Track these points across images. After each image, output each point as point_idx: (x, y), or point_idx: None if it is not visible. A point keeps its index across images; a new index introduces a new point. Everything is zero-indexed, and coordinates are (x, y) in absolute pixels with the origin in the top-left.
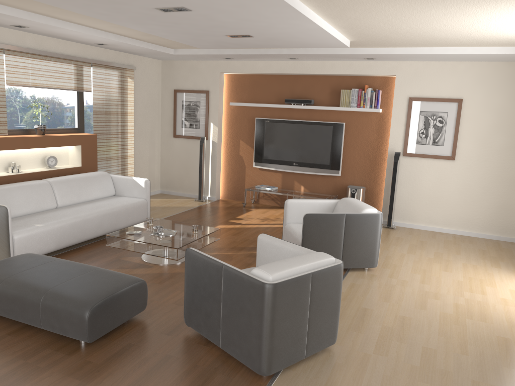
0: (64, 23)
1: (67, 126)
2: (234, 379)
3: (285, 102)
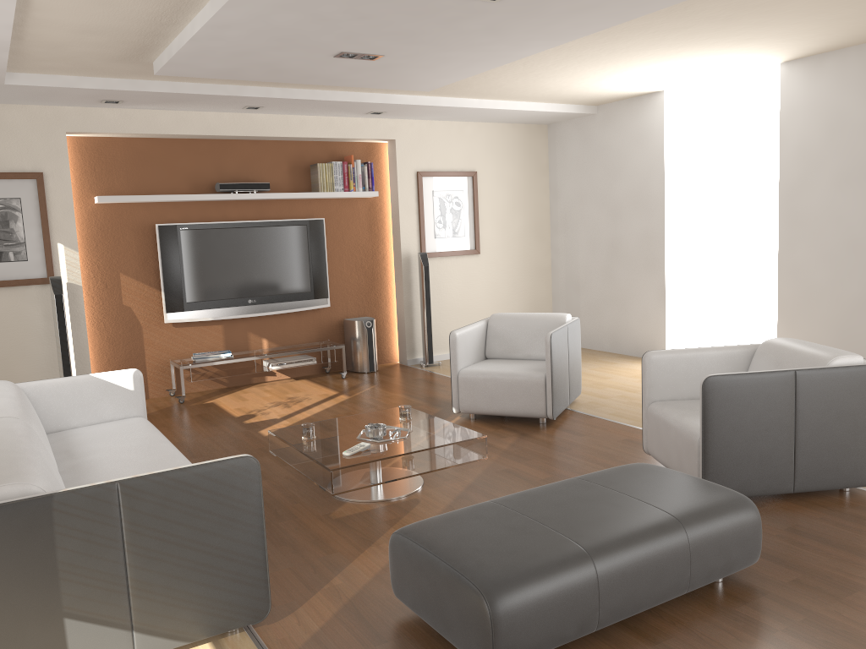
0: None
1: None
2: (862, 505)
3: (221, 189)
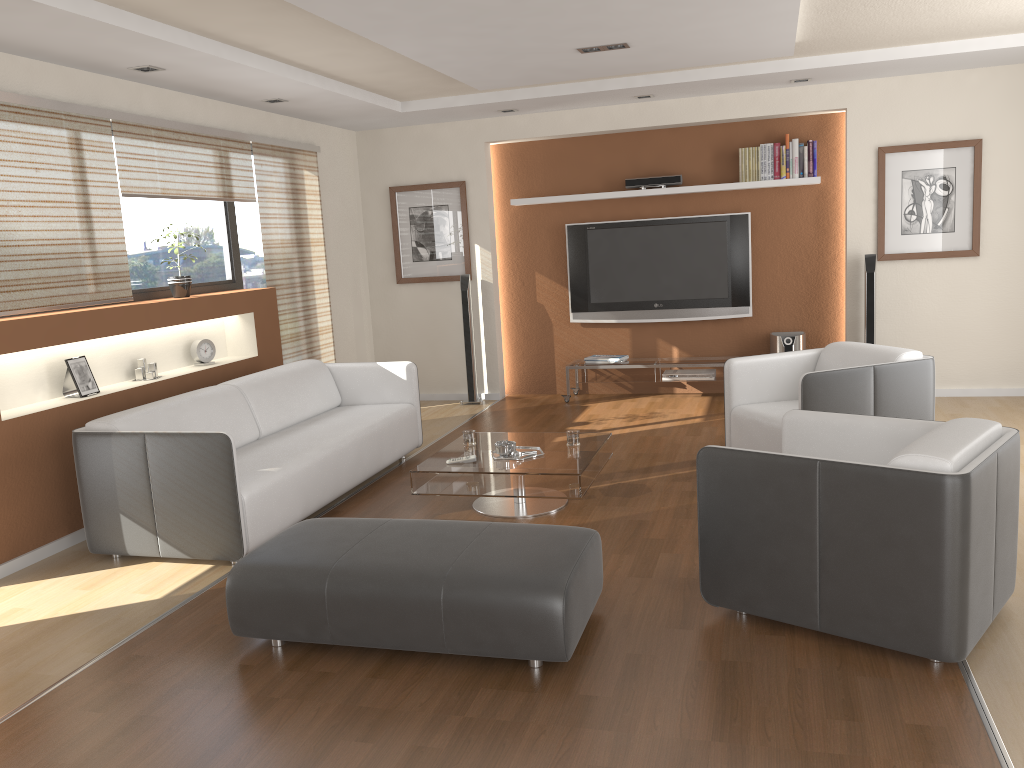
0: (242, 55)
1: (213, 278)
2: (894, 680)
3: (626, 186)
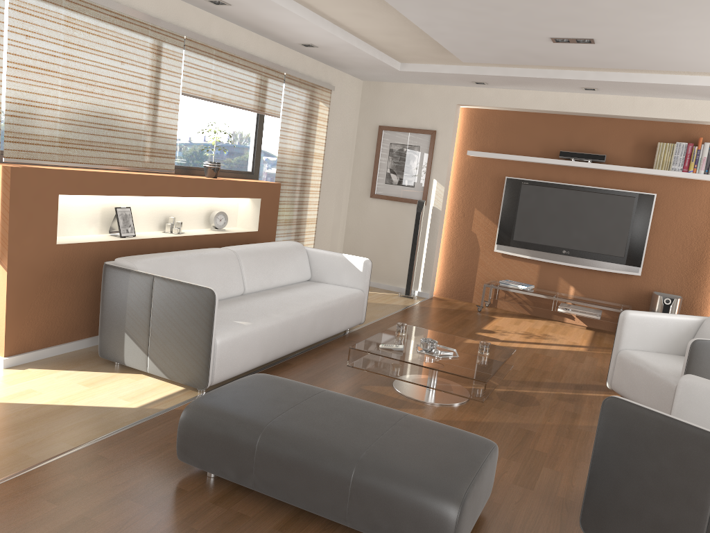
0: (289, 2)
1: (238, 168)
2: None
3: (560, 155)
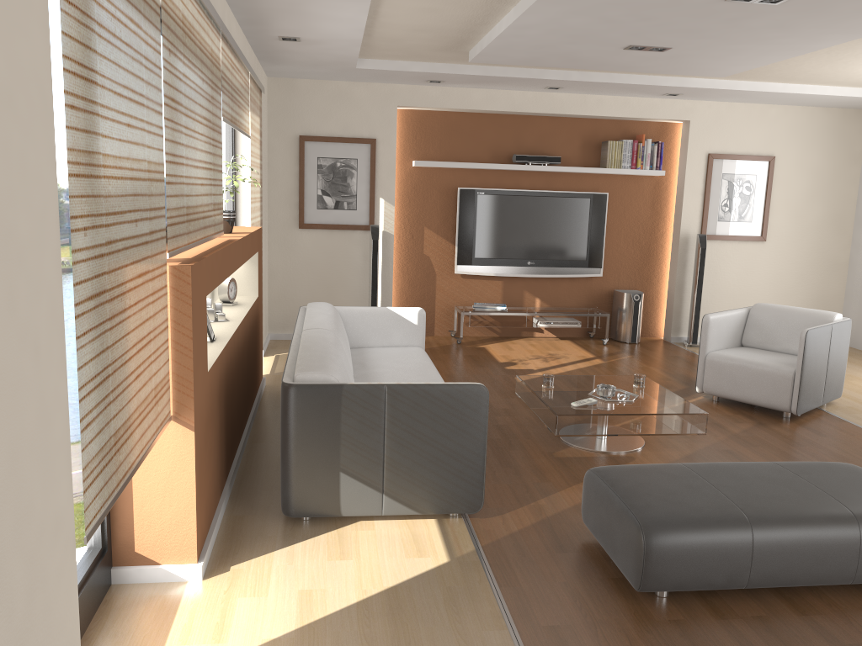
0: None
1: None
2: None
3: (516, 160)
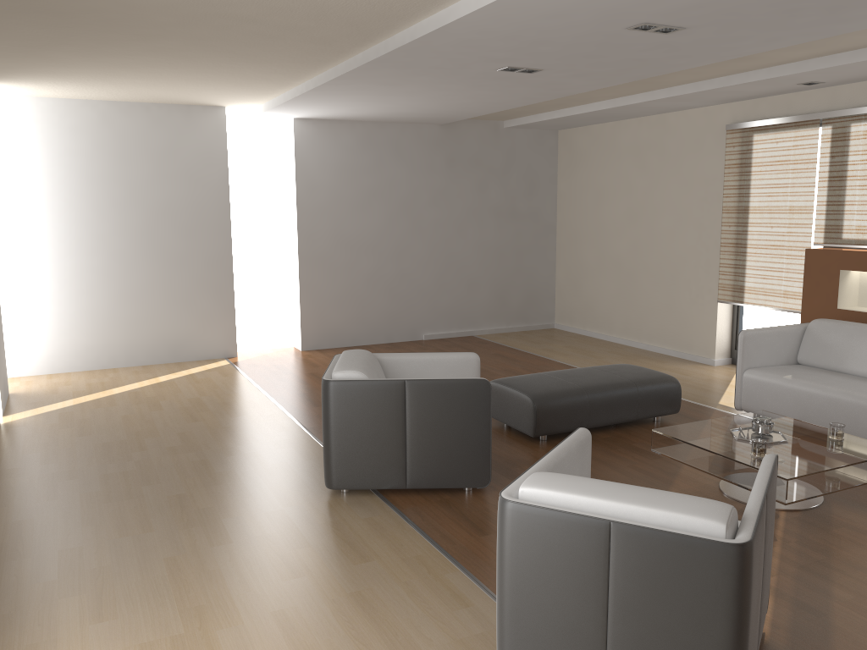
0: None
1: None
2: None
3: None
